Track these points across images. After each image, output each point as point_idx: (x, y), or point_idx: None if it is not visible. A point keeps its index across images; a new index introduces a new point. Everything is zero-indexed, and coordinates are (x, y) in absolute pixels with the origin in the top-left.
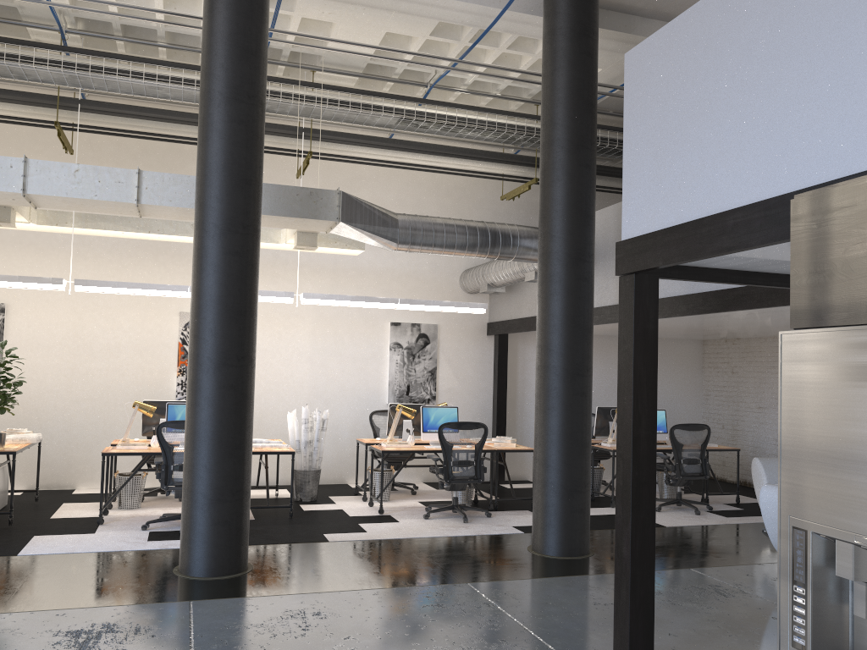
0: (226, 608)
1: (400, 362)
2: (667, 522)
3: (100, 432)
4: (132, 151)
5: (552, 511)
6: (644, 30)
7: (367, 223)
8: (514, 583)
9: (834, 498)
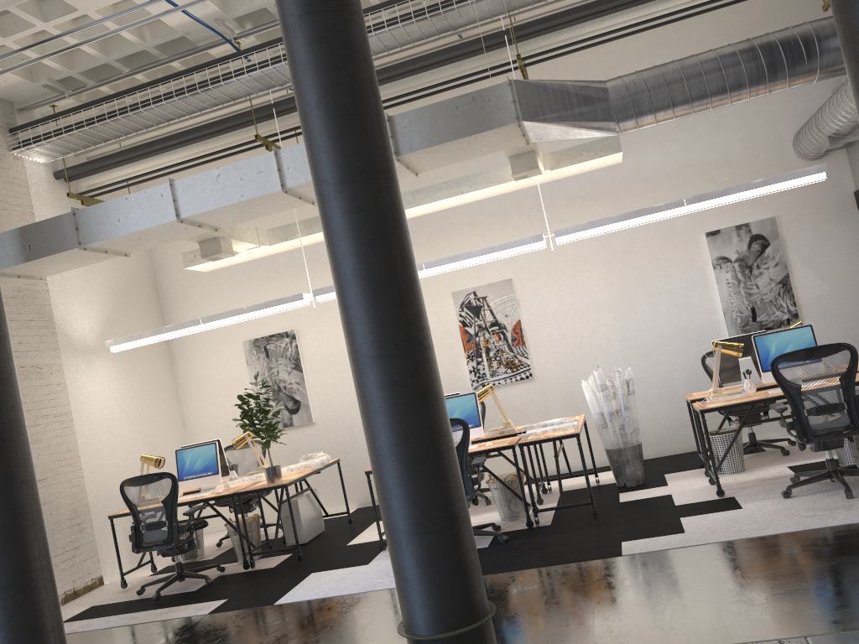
0: None
1: (732, 281)
2: None
3: None
4: None
5: None
6: None
7: (560, 110)
8: None
9: None
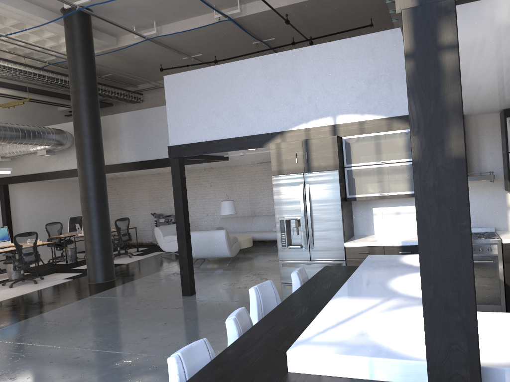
0: None
1: None
2: (124, 262)
3: None
4: None
5: (100, 262)
6: (100, 37)
7: None
8: (107, 291)
9: (290, 211)
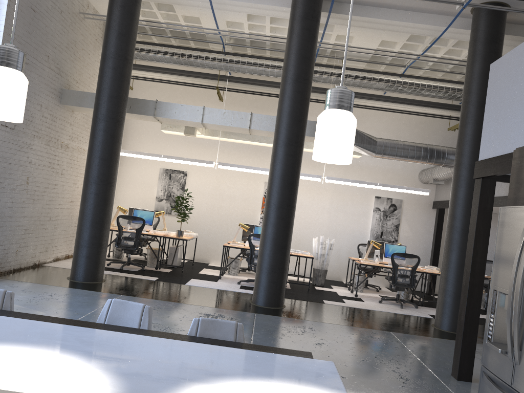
0: (270, 318)
1: (378, 219)
2: None
3: (222, 237)
4: (249, 100)
5: (446, 306)
6: None
7: (359, 142)
8: (415, 336)
9: (506, 276)
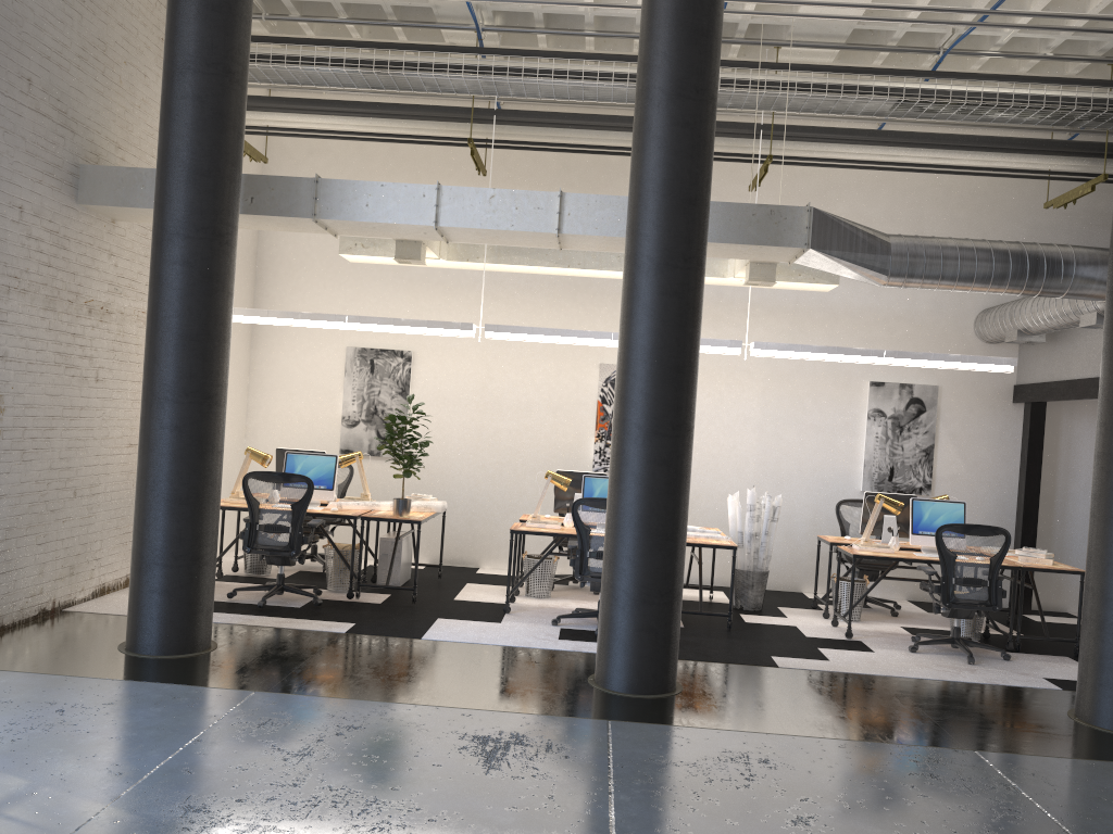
0: (650, 735)
1: (881, 436)
2: None
3: (507, 503)
4: (550, 168)
5: (1111, 665)
6: None
7: (845, 250)
8: (1046, 761)
9: None
